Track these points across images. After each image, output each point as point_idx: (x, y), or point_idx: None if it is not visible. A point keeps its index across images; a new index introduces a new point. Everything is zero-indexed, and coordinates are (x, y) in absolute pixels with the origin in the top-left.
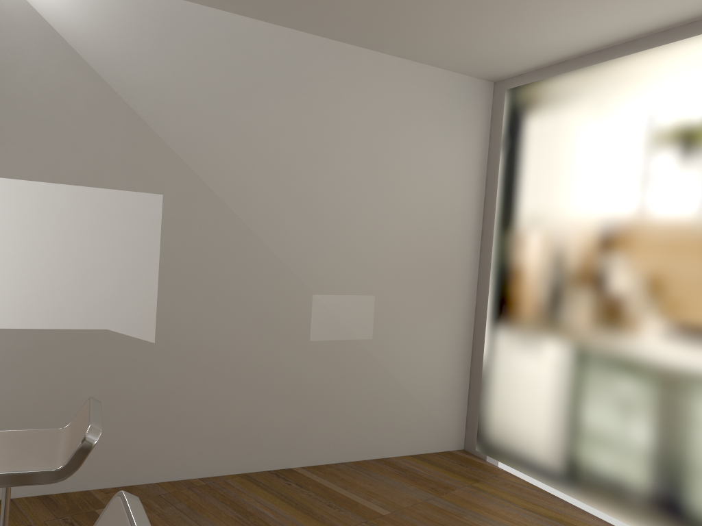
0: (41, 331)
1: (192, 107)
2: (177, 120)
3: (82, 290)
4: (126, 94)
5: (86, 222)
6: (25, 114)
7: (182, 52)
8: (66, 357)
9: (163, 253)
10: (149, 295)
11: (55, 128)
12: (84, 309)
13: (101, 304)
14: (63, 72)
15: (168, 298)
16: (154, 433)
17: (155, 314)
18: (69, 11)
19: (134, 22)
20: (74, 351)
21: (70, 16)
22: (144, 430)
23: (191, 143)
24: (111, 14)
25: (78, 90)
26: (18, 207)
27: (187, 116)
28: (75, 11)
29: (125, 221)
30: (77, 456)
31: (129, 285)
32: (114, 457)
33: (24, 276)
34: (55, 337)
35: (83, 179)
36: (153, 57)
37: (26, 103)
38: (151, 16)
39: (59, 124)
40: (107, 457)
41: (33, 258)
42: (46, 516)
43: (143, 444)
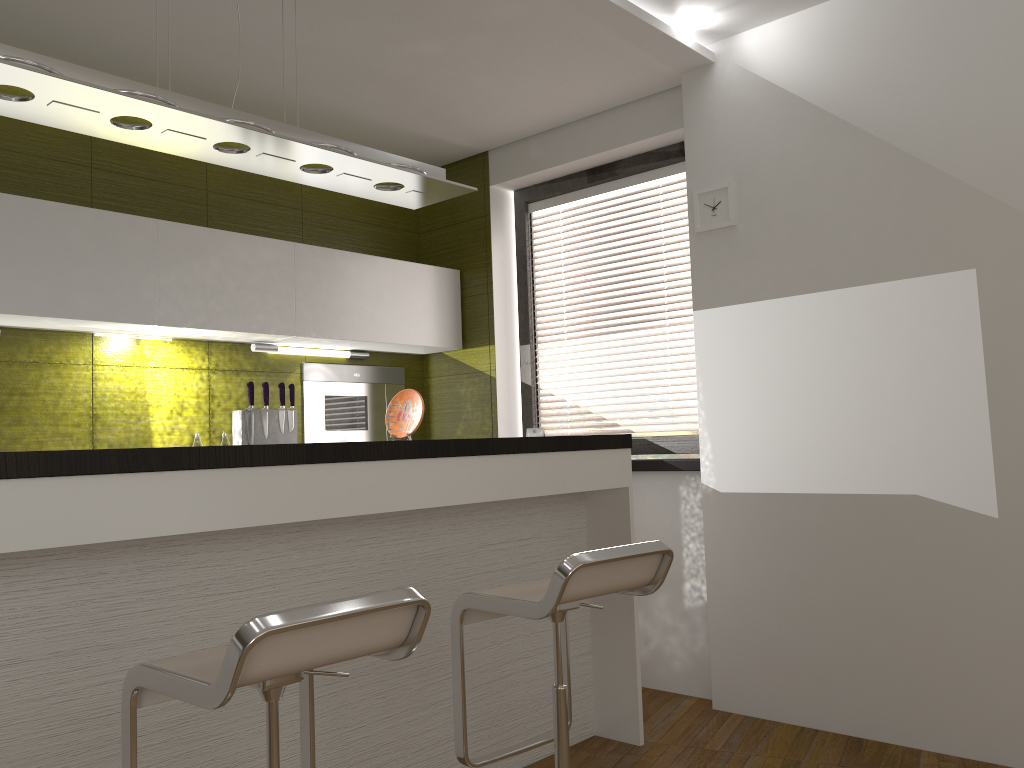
0: (826, 496)
1: (1005, 110)
2: (982, 142)
3: (872, 436)
4: (895, 136)
5: (863, 336)
6: (775, 215)
7: (974, 31)
8: (862, 536)
9: (990, 365)
10: (976, 437)
11: (809, 219)
12: (878, 465)
13: (900, 455)
14: (809, 143)
15: (1011, 441)
16: (1021, 680)
17: (992, 469)
18: (807, 62)
19: (891, 29)
20: (872, 527)
21: (809, 67)
22: (1002, 670)
23: (1013, 169)
24: (858, 36)
25: (830, 159)
26: (780, 333)
27: (999, 128)
28: (814, 59)
29: (920, 324)
30: (551, 590)
31: (939, 423)
32: (956, 706)
33: (797, 422)
34: (845, 505)
35: (852, 277)
36: (927, 63)
37: (774, 200)
38: (916, 6)
39: (813, 212)
40: (943, 702)
41: (805, 397)
42: (830, 758)
43: (1003, 695)
